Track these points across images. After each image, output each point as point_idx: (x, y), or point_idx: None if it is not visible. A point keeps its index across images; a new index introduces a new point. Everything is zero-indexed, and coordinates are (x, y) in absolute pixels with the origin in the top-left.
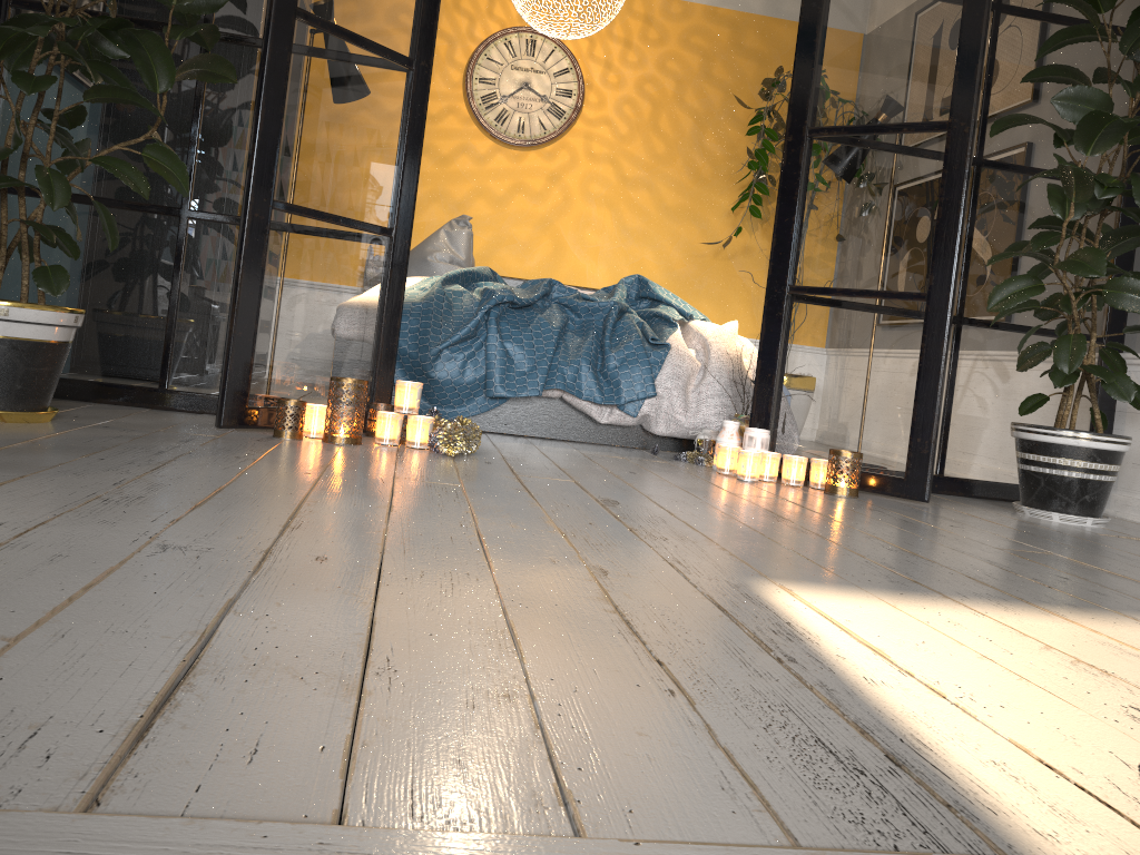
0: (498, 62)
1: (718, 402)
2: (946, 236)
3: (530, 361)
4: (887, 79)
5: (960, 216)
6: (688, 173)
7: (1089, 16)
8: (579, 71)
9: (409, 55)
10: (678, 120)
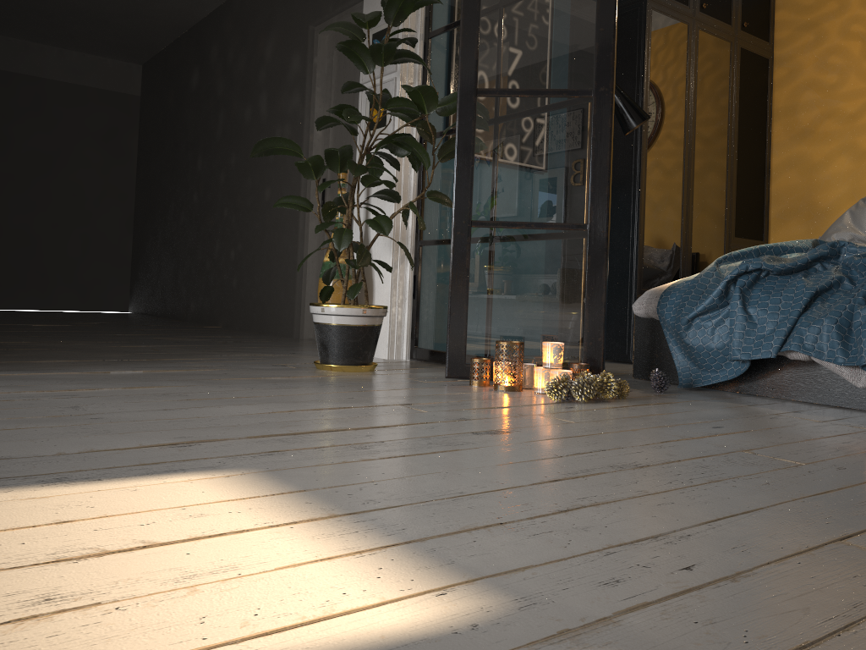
0: None
1: None
2: None
3: (771, 324)
4: None
5: None
6: None
7: None
8: None
9: (587, 87)
10: None
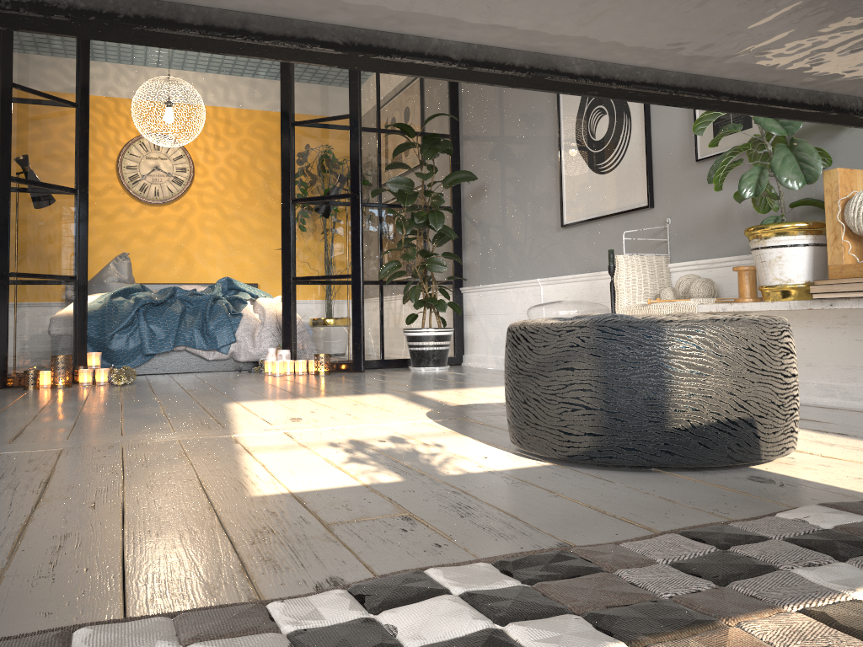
0: (137, 156)
1: (271, 339)
2: (356, 247)
3: (165, 333)
4: (323, 174)
5: (360, 237)
6: (264, 208)
7: (407, 139)
8: (189, 156)
9: (74, 187)
10: (254, 178)
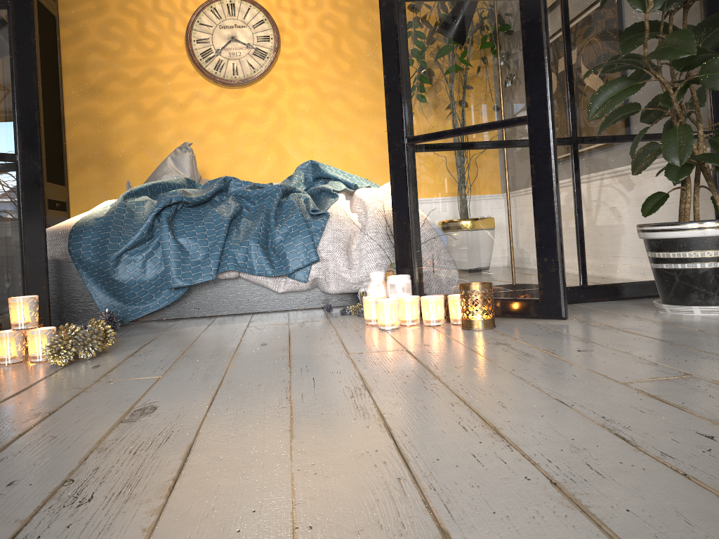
0: (208, 25)
1: (378, 255)
2: (534, 56)
3: (203, 250)
4: None
5: (543, 33)
6: (371, 81)
7: None
8: (272, 20)
9: None
10: (355, 43)
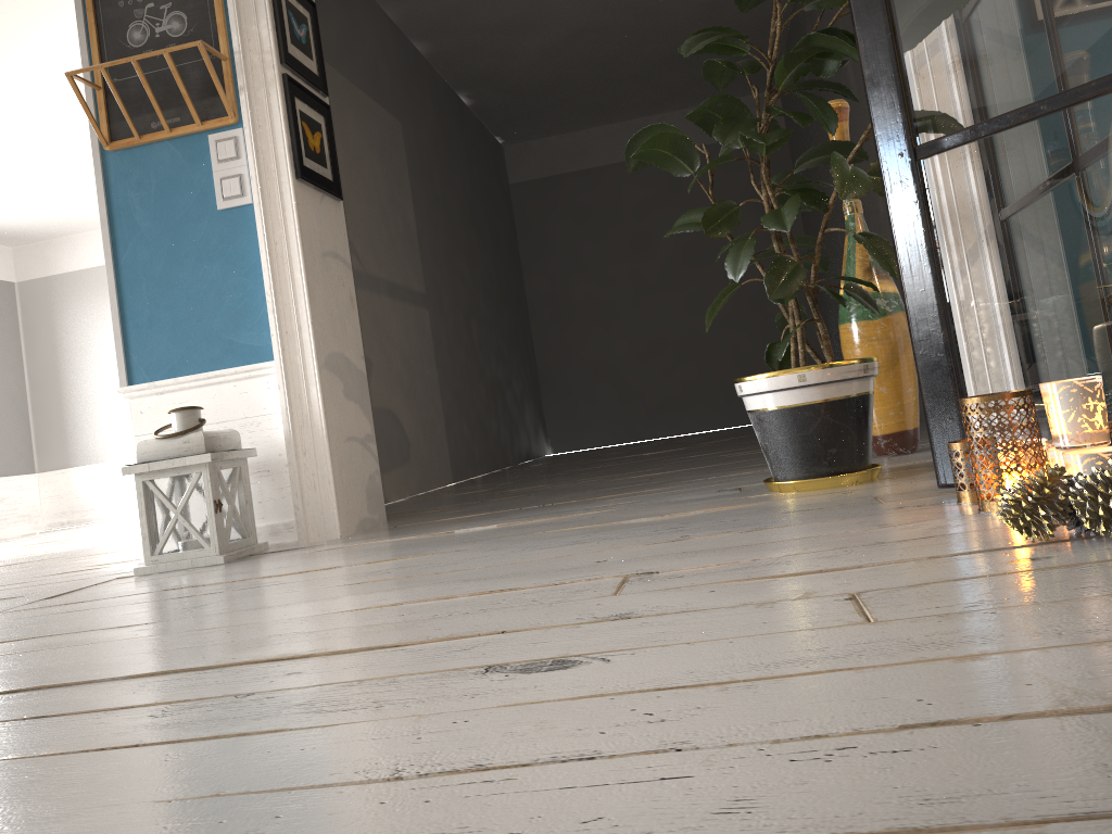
0: None
1: None
2: None
3: None
4: None
5: None
6: None
7: None
8: None
9: None
10: None
